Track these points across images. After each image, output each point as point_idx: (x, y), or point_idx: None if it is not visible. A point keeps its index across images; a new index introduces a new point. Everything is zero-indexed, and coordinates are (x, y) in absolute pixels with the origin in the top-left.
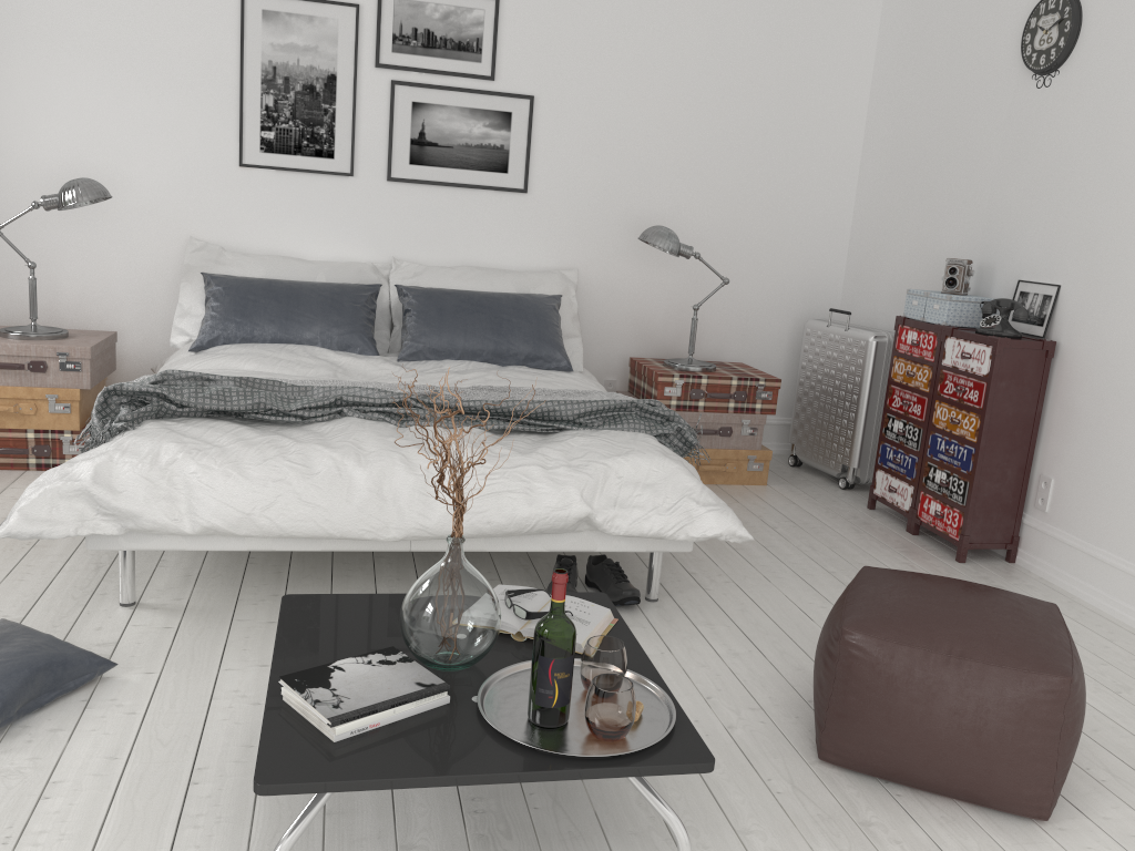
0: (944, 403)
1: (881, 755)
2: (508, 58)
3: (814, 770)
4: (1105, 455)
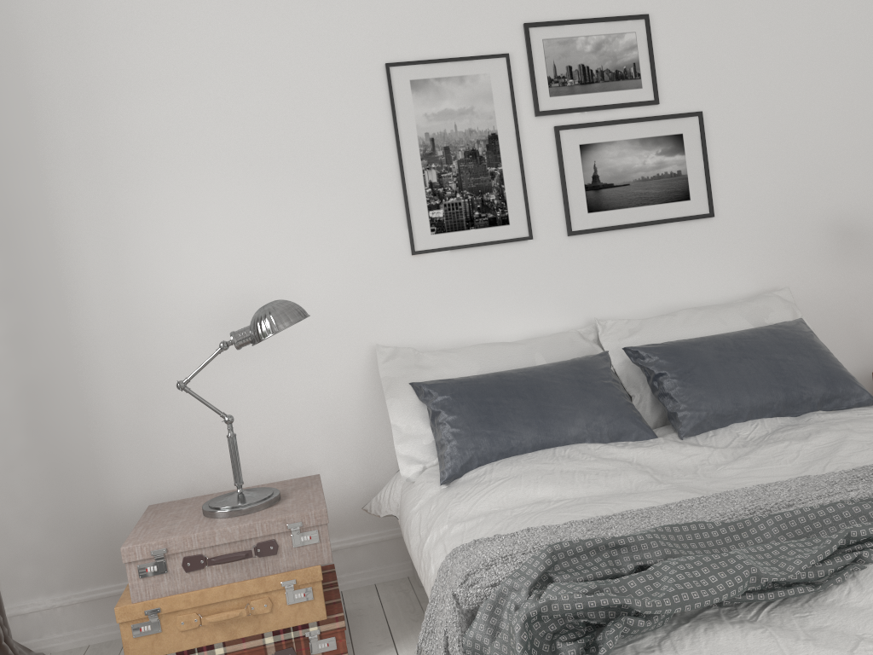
0: None
1: None
2: (667, 77)
3: None
4: None
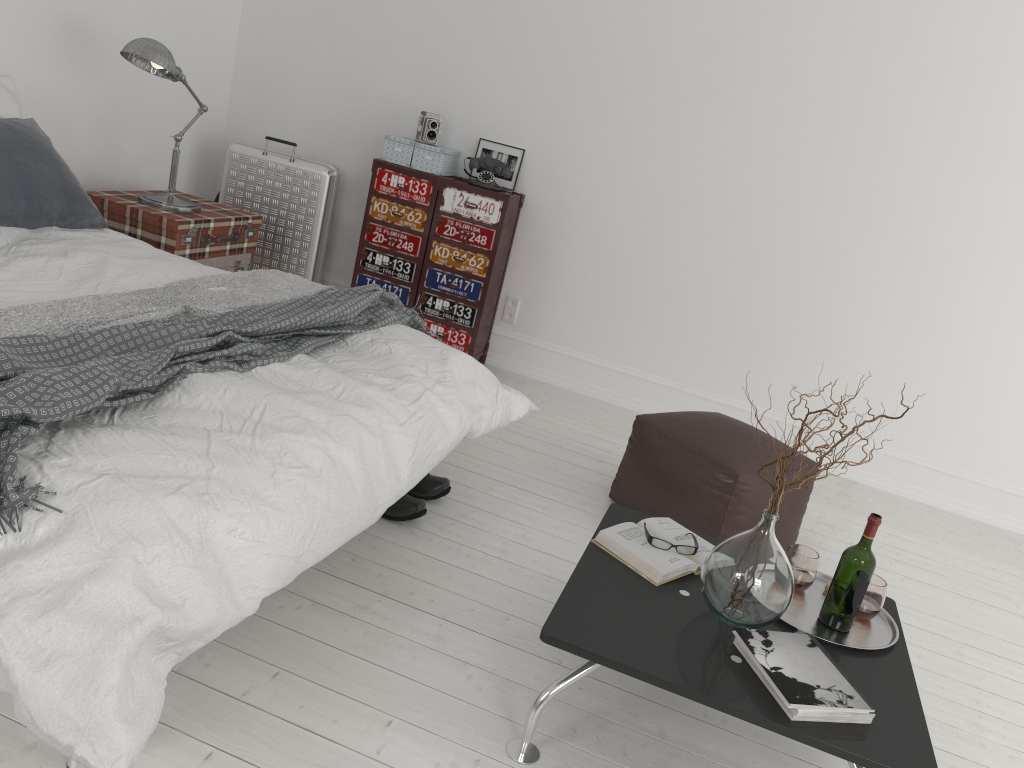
0: (445, 244)
1: None
2: None
3: None
4: (569, 283)
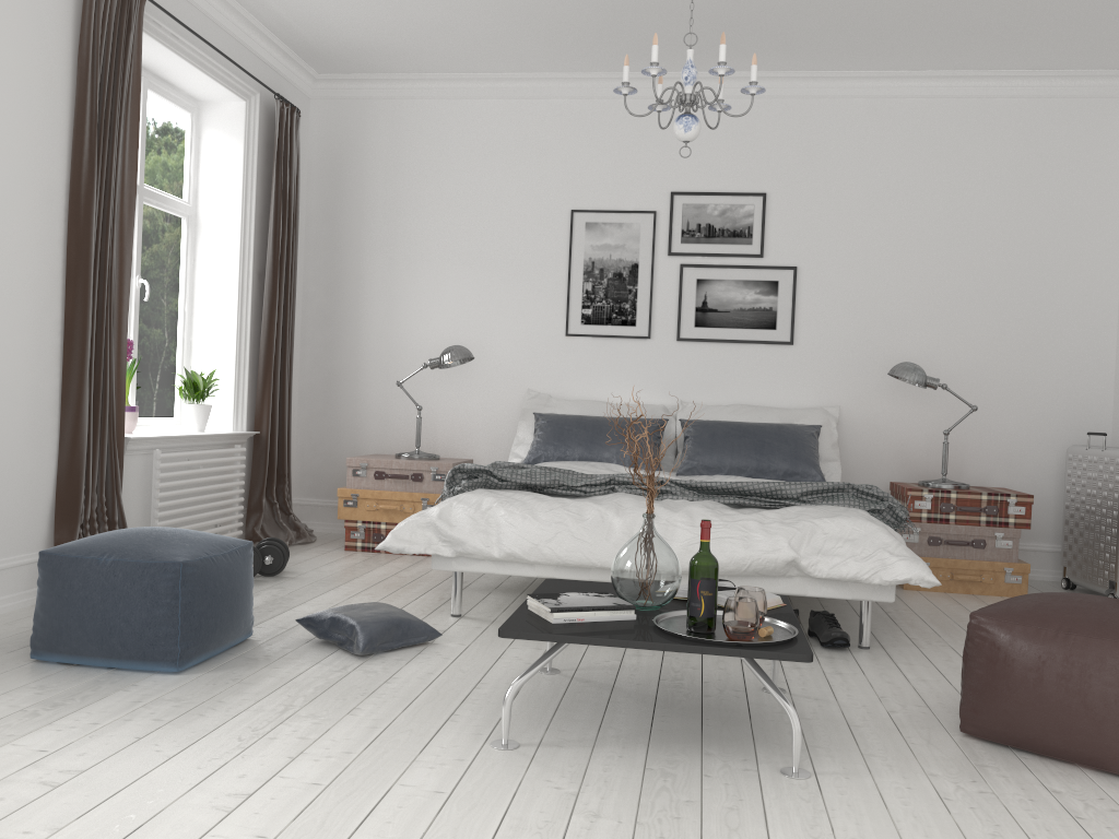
0: None
1: (1006, 720)
2: (774, 239)
3: (953, 738)
4: None
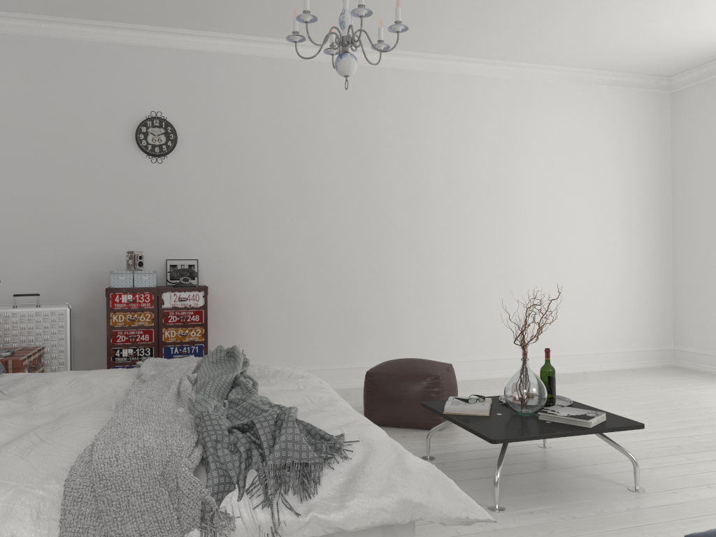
0: (171, 328)
1: None
2: None
3: (446, 431)
4: (247, 329)
